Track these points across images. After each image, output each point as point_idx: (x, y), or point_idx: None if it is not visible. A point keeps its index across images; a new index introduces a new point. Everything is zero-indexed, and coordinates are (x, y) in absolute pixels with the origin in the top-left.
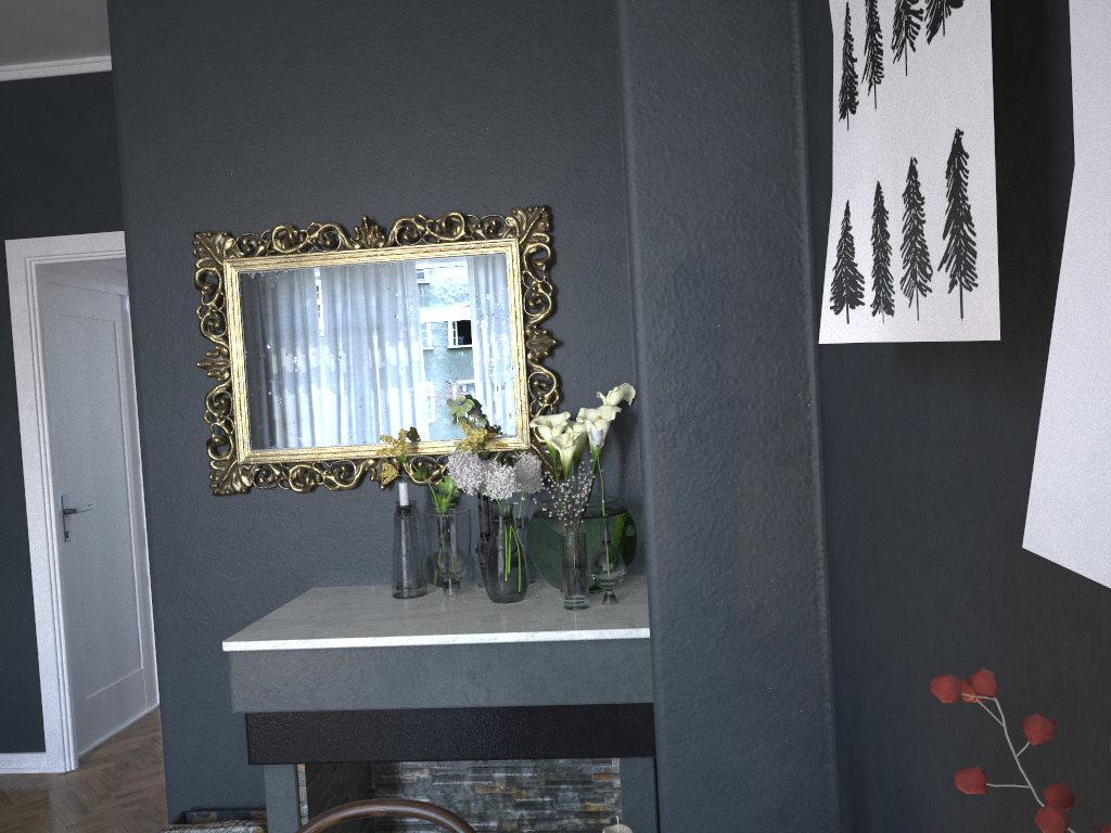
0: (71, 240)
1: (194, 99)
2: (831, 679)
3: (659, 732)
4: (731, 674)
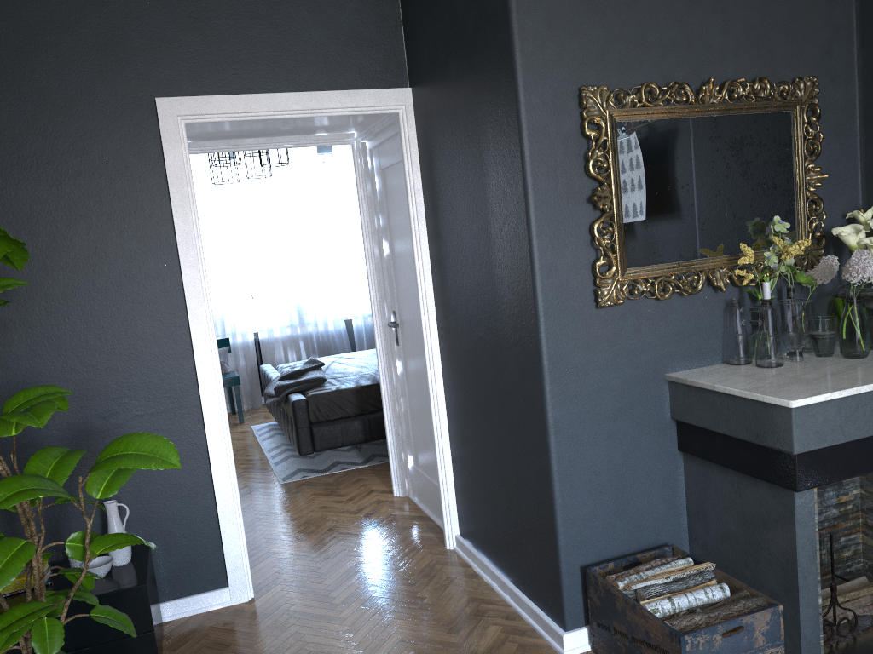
0: (227, 100)
1: None
2: None
3: None
4: None
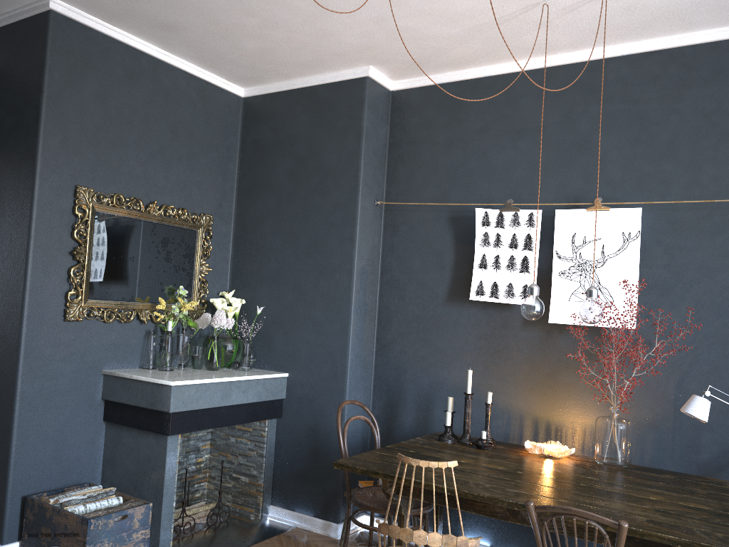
0: None
1: (84, 118)
2: (373, 374)
3: (347, 390)
4: (359, 374)
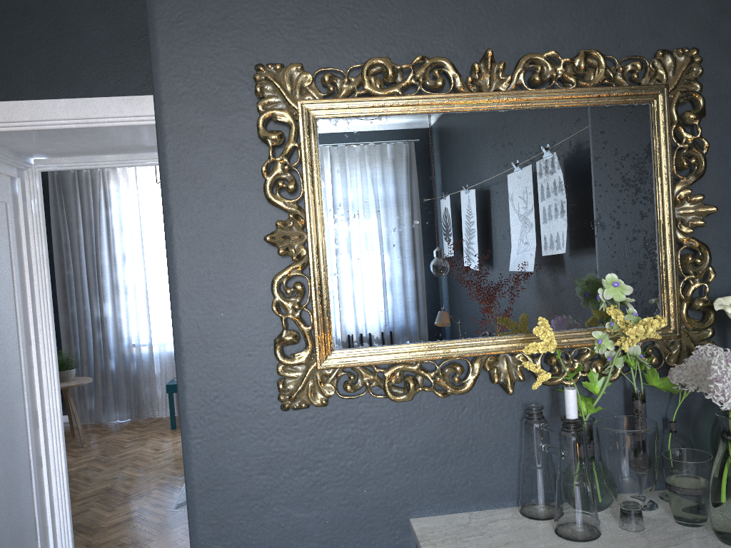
0: None
1: None
2: None
3: None
4: None
